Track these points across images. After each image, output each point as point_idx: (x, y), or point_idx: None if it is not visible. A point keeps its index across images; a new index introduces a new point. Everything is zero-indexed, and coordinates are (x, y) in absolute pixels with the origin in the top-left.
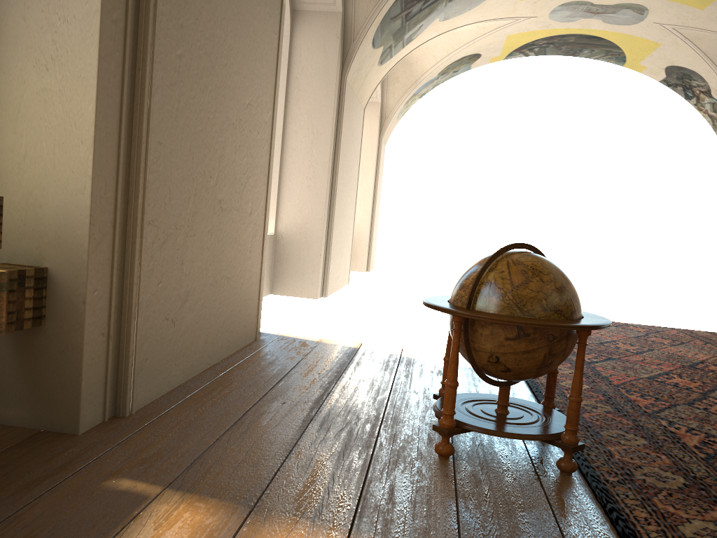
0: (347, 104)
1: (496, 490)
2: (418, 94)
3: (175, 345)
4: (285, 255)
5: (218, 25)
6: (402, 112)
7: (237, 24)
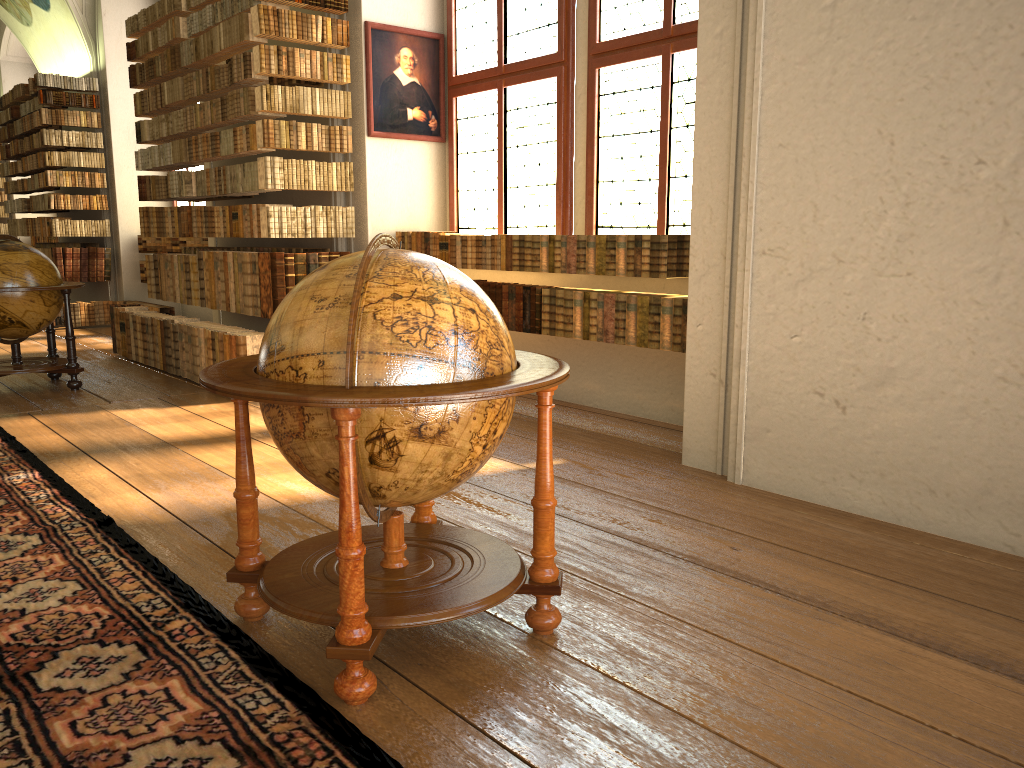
0: None
1: None
2: None
3: (849, 443)
4: None
5: None
6: None
7: None
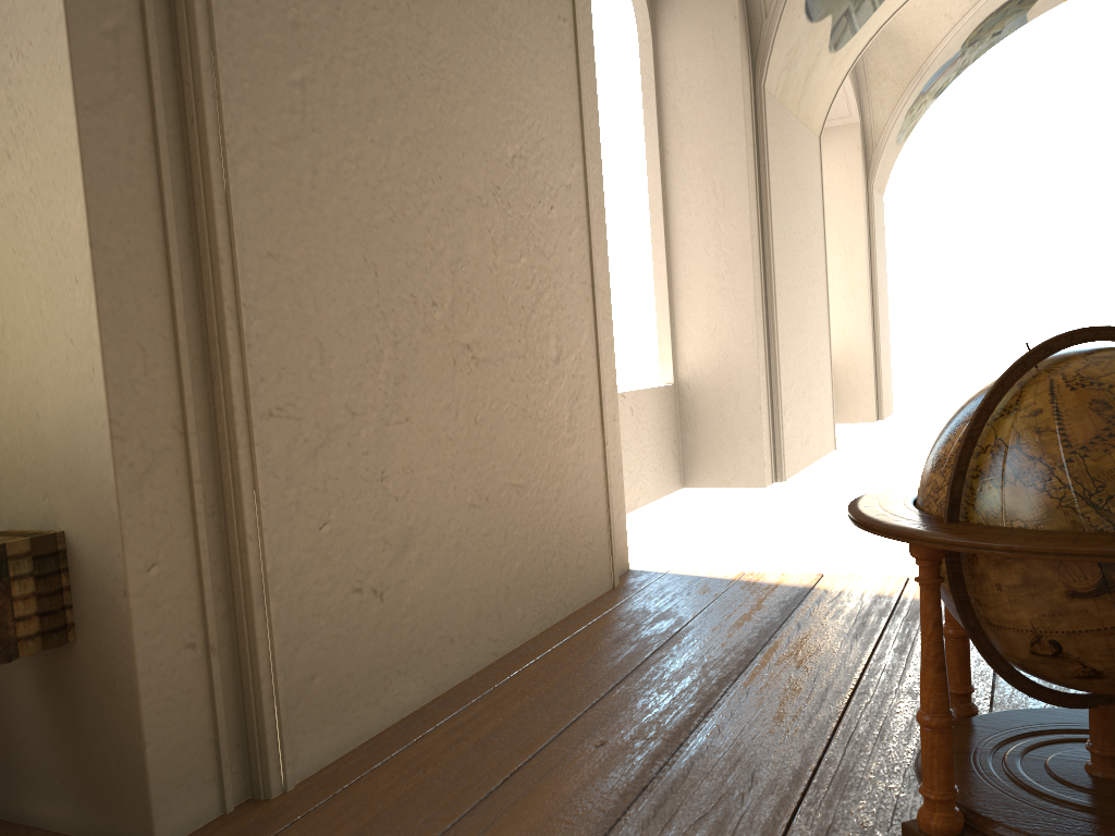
0: (776, 133)
1: None
2: (929, 91)
3: (391, 635)
4: (698, 417)
5: (402, 15)
6: (905, 130)
7: (454, 10)
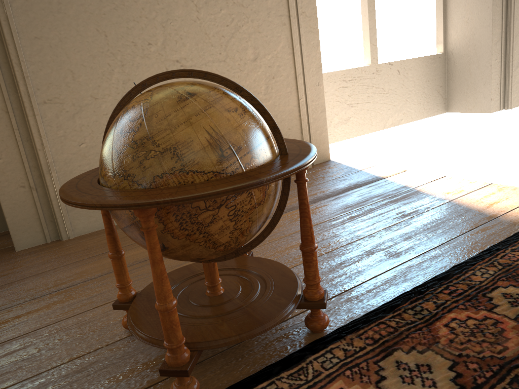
0: None
1: (70, 387)
2: None
3: None
4: (456, 72)
5: None
6: None
7: None
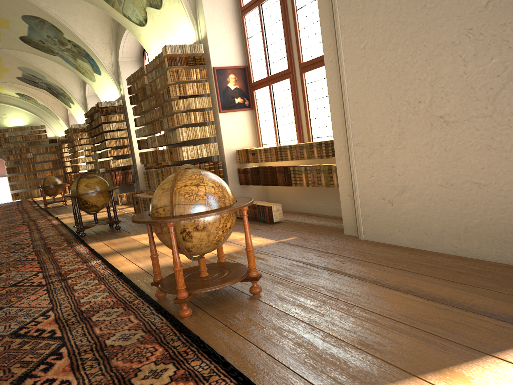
0: None
1: None
2: None
3: (396, 218)
4: None
5: None
6: None
7: None
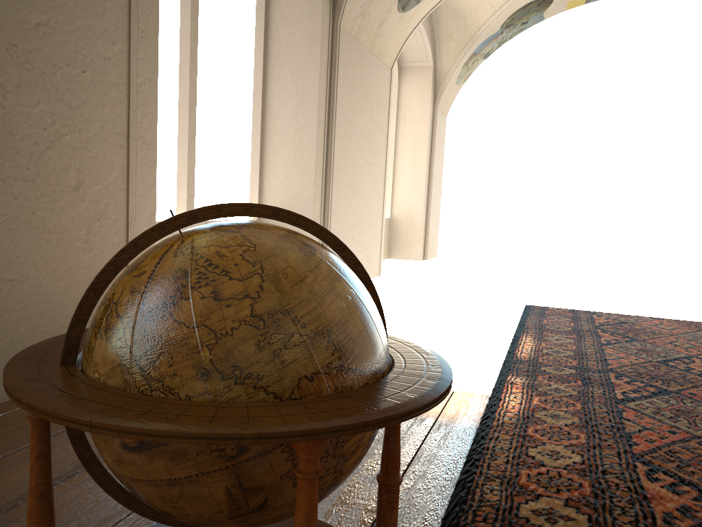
0: (348, 58)
1: None
2: (480, 53)
3: None
4: None
5: None
6: (463, 76)
7: None
